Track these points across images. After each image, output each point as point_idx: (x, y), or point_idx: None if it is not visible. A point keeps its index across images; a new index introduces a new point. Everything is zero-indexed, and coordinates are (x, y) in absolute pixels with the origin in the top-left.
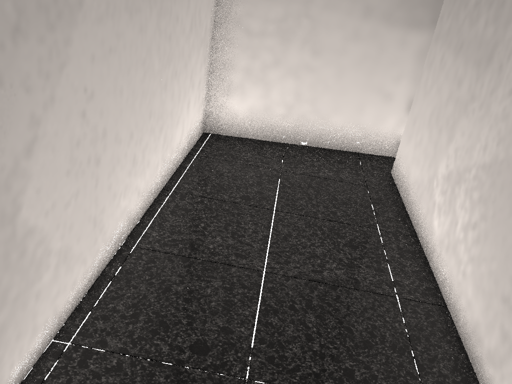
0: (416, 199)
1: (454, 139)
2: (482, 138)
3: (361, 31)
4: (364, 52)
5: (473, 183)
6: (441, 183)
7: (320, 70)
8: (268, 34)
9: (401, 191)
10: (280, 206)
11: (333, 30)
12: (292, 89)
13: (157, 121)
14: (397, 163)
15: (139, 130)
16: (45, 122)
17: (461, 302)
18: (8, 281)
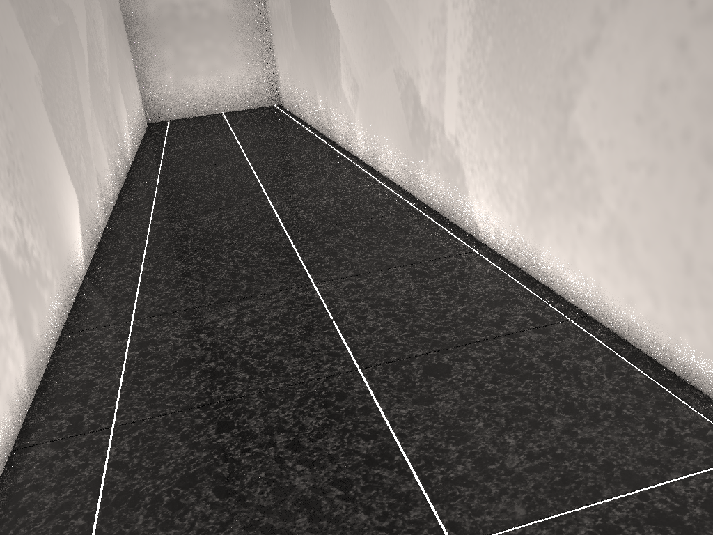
0: None
1: None
2: None
3: None
4: None
5: None
6: None
7: None
8: None
9: None
10: None
11: None
12: None
13: None
14: None
15: None
16: (611, 25)
17: None
18: (556, 168)
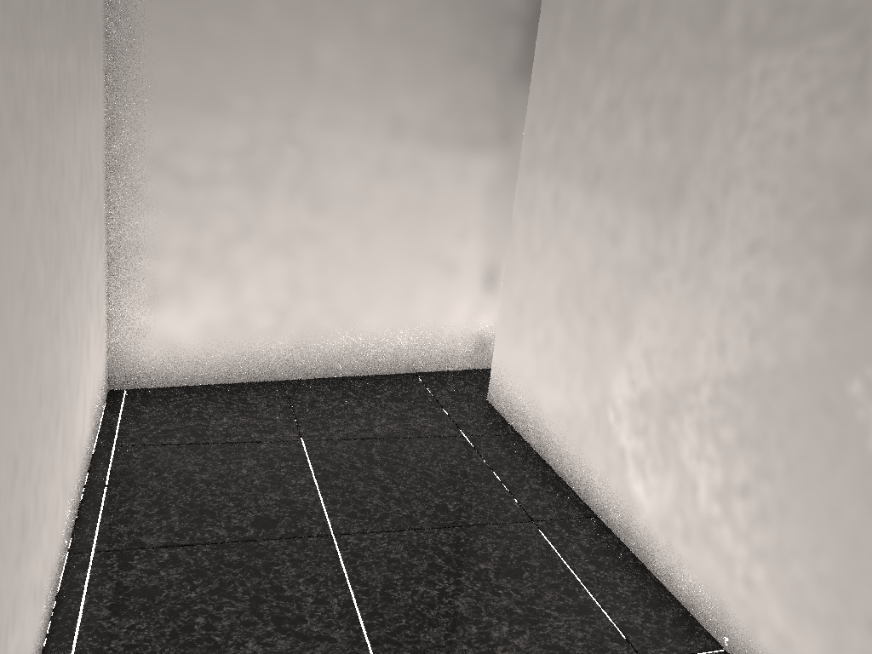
0: (570, 445)
1: (635, 335)
2: (708, 331)
3: (391, 160)
4: (401, 197)
5: (713, 412)
6: (627, 415)
7: (330, 236)
8: (223, 179)
9: (526, 433)
10: (340, 523)
11: (344, 162)
12: (282, 277)
13: (51, 406)
14: (500, 382)
15: (27, 444)
16: None
17: (762, 639)
18: None
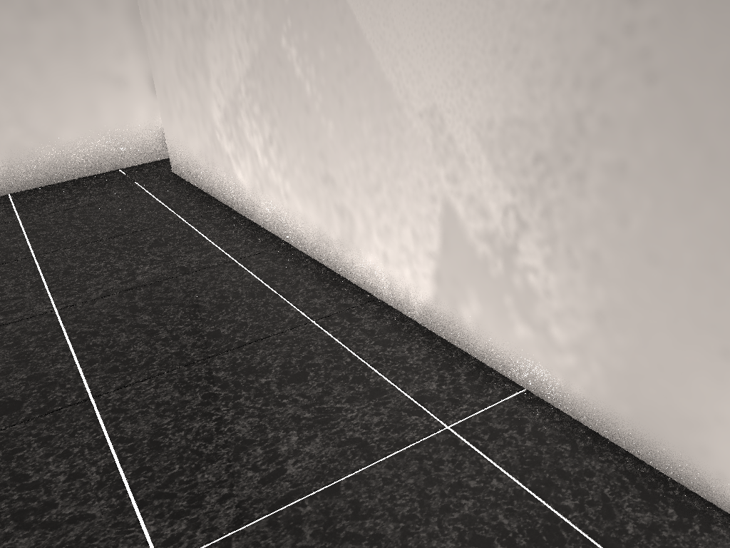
0: (210, 171)
1: (211, 72)
2: (233, 47)
3: (37, 2)
4: (57, 31)
5: (249, 100)
6: (223, 130)
7: (7, 72)
8: None
9: (193, 180)
10: (40, 250)
11: None
12: None
13: None
14: (173, 154)
15: None
16: None
17: (299, 225)
18: None
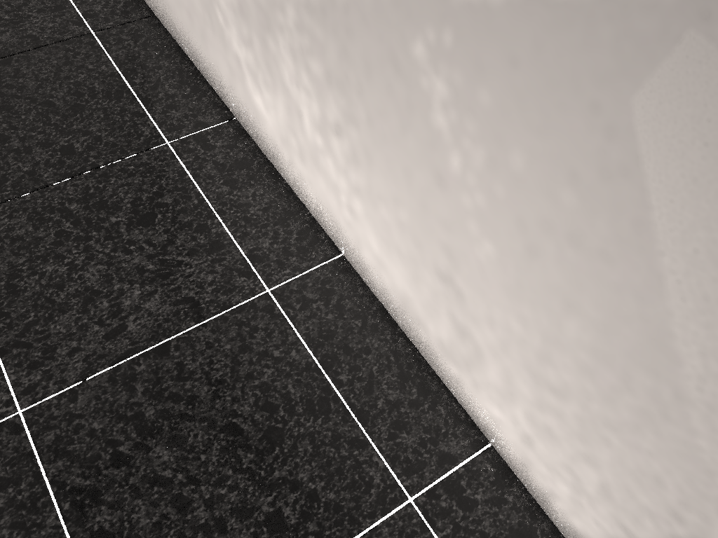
0: (197, 40)
1: None
2: None
3: None
4: None
5: (301, 40)
6: (233, 20)
7: None
8: None
9: (160, 15)
10: None
11: None
12: None
13: None
14: None
15: None
16: None
17: (366, 256)
18: None
